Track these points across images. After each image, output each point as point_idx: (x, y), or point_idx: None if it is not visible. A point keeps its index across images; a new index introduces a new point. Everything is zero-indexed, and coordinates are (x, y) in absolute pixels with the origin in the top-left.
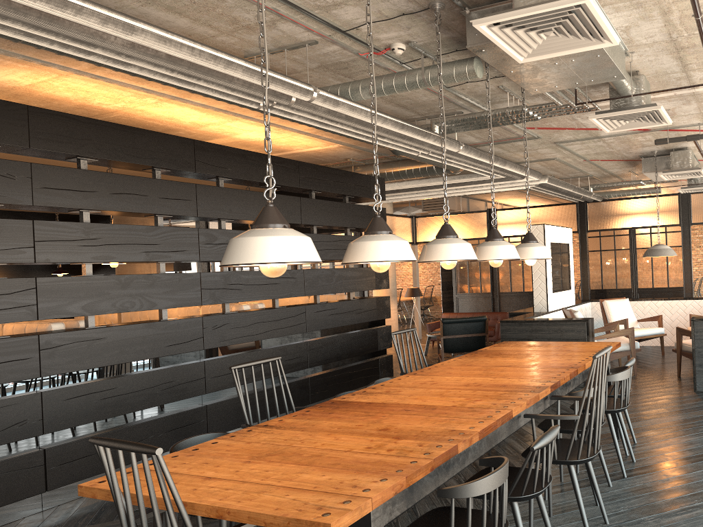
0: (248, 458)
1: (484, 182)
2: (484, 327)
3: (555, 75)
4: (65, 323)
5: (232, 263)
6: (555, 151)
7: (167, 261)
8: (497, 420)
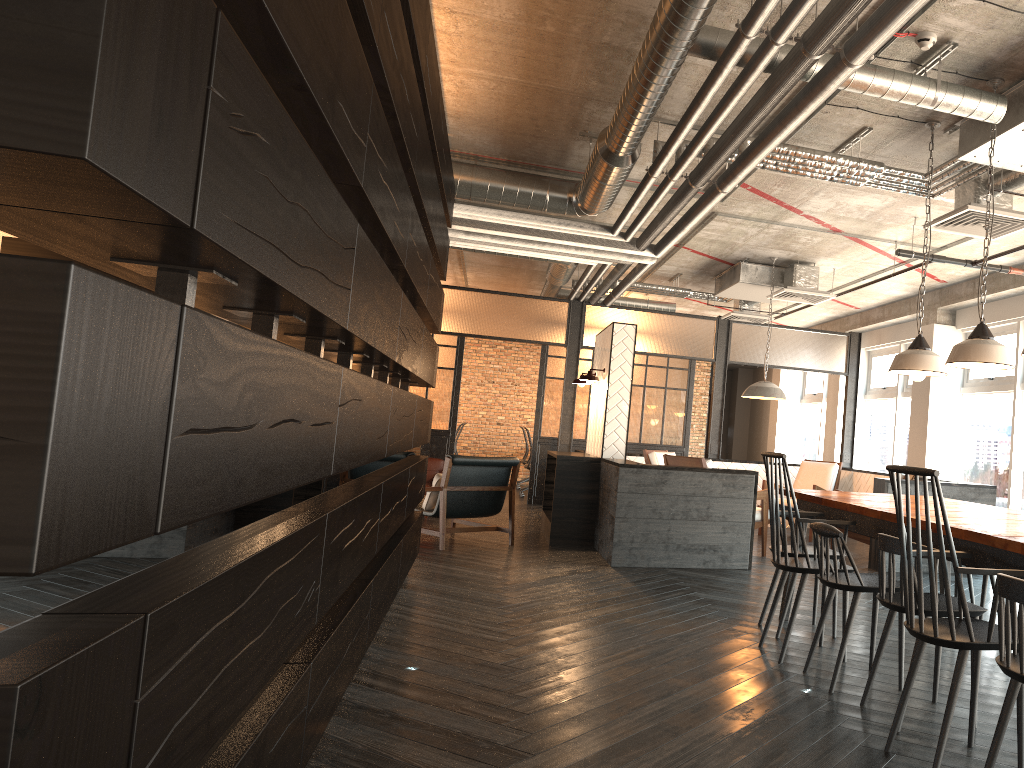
0: None
1: (578, 241)
2: (508, 477)
3: None
4: None
5: None
6: None
7: (388, 253)
8: None
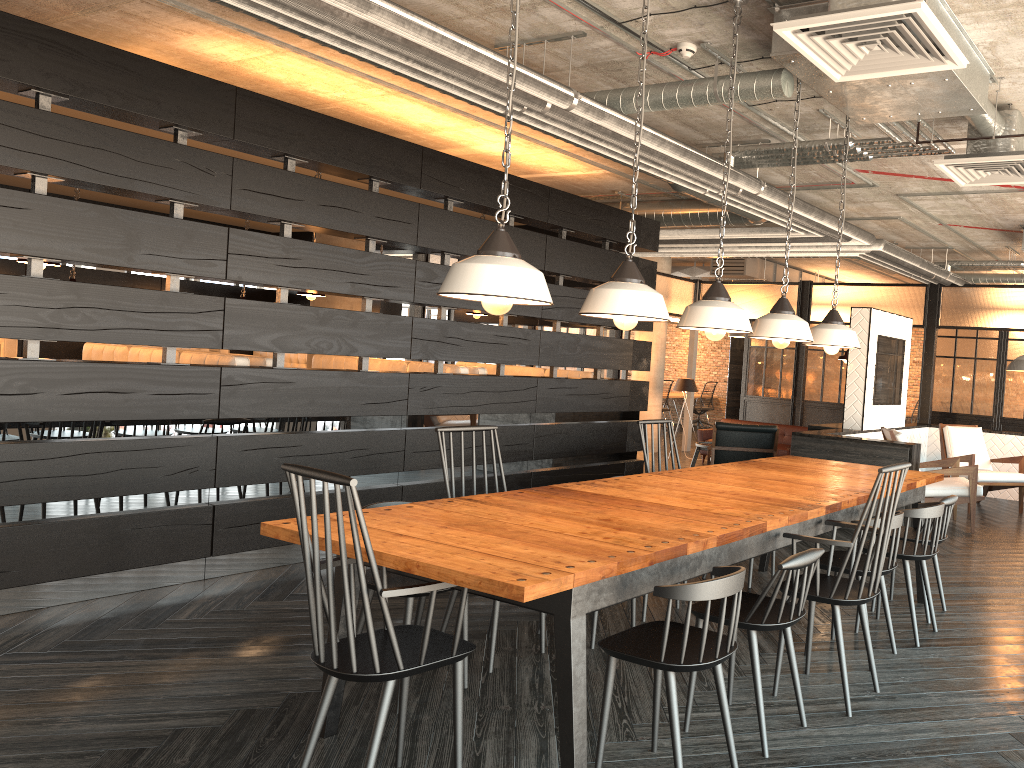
0: (445, 524)
1: (794, 241)
2: (772, 441)
3: (889, 100)
4: (250, 360)
5: (451, 291)
6: (897, 207)
7: (374, 298)
8: (744, 529)
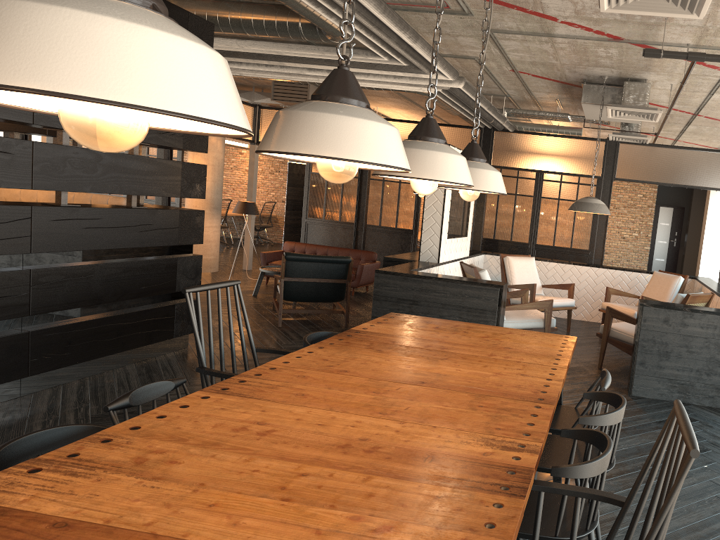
0: None
1: (373, 68)
2: (346, 272)
3: None
4: None
5: None
6: (481, 45)
7: None
8: None
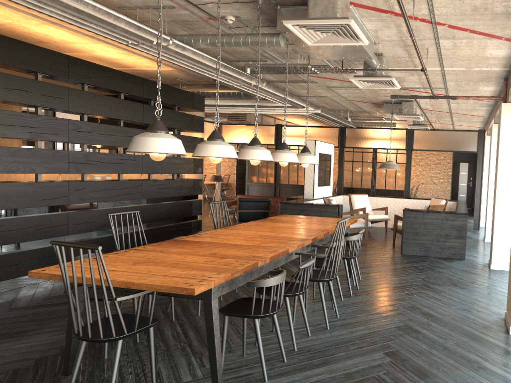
0: (132, 263)
1: (276, 107)
2: (268, 206)
3: (330, 51)
4: None
5: (136, 151)
6: (327, 92)
7: (44, 140)
8: (280, 253)
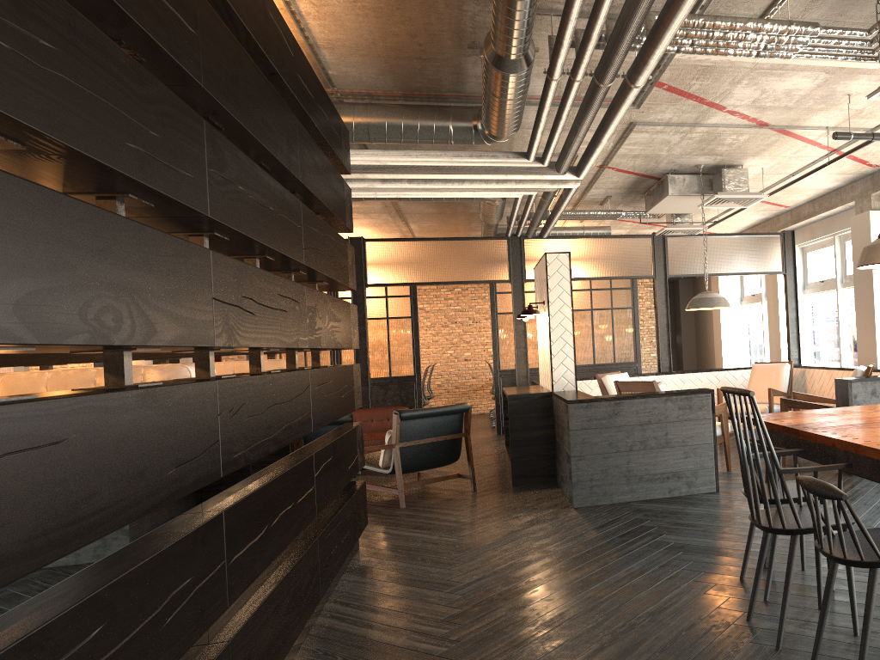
0: None
1: (495, 172)
2: (462, 423)
3: None
4: None
5: None
6: None
7: (155, 197)
8: None
